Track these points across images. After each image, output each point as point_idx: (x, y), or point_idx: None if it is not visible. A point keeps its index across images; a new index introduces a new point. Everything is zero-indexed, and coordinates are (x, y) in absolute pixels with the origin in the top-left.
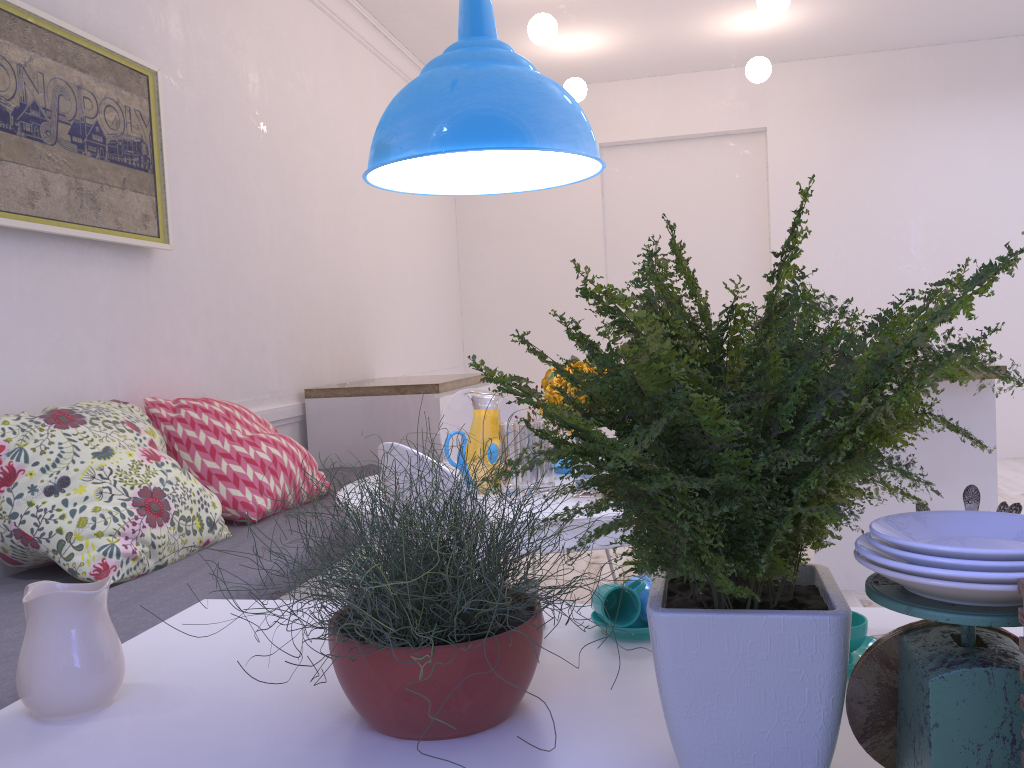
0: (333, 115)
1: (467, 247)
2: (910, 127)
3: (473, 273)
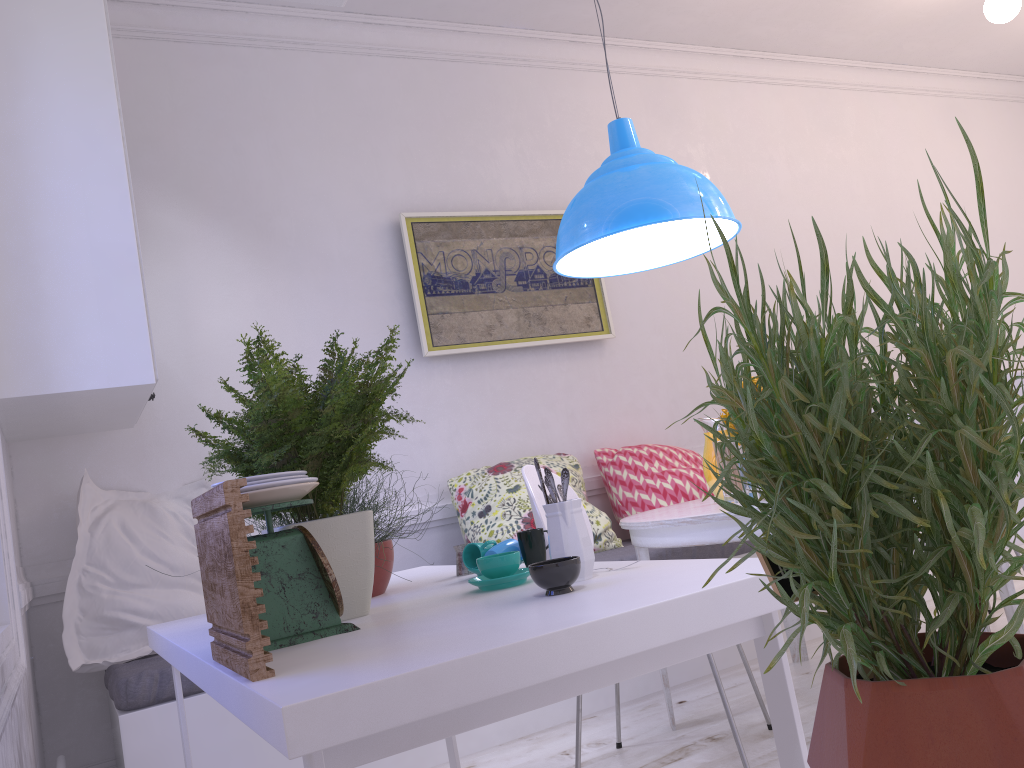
0: (818, 171)
1: None
2: None
3: None
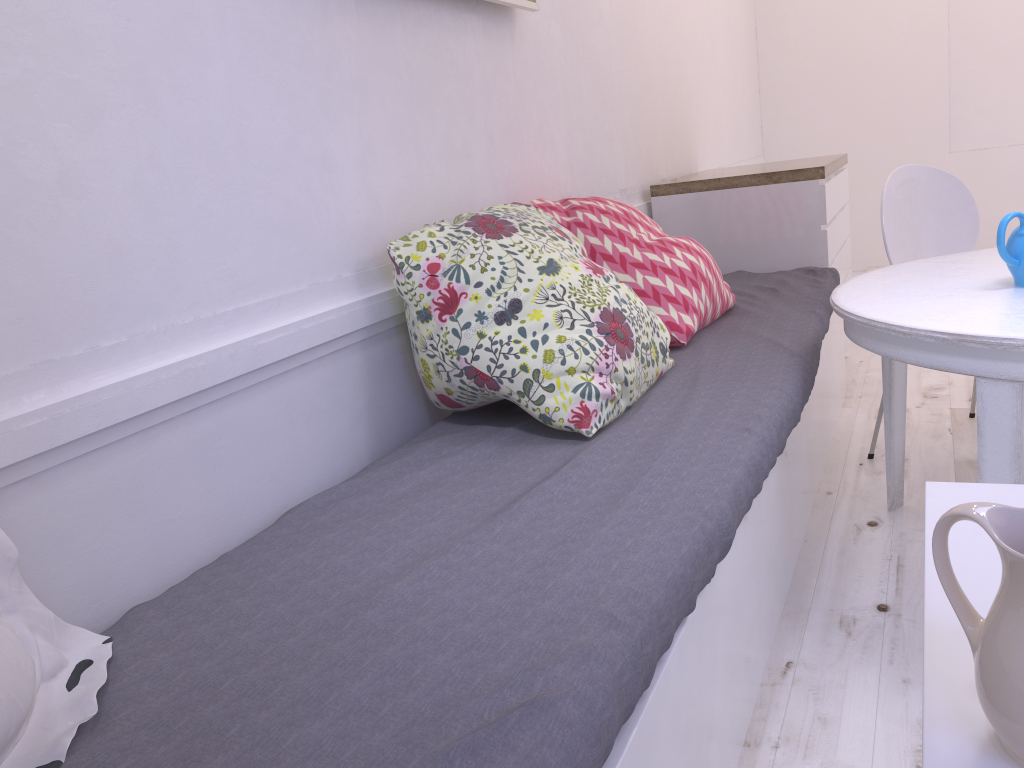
0: None
1: (766, 8)
2: None
3: (774, 40)
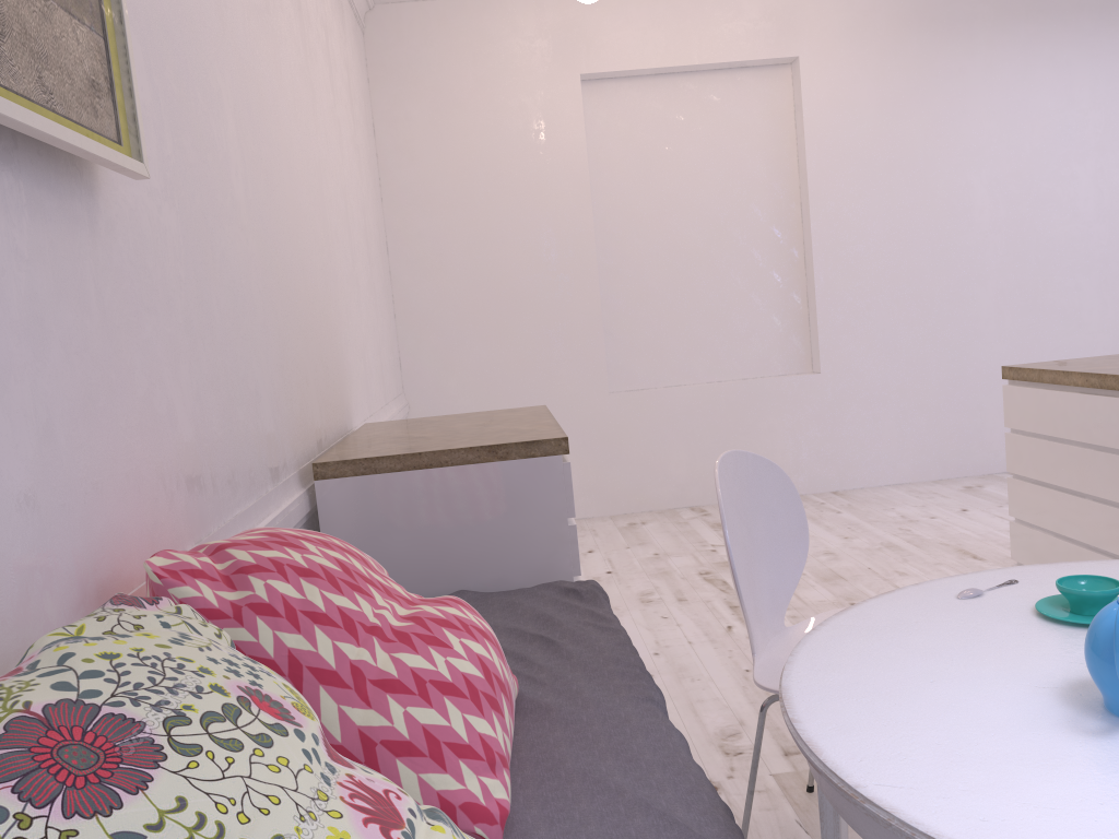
0: None
1: (399, 222)
2: (969, 61)
3: (410, 259)
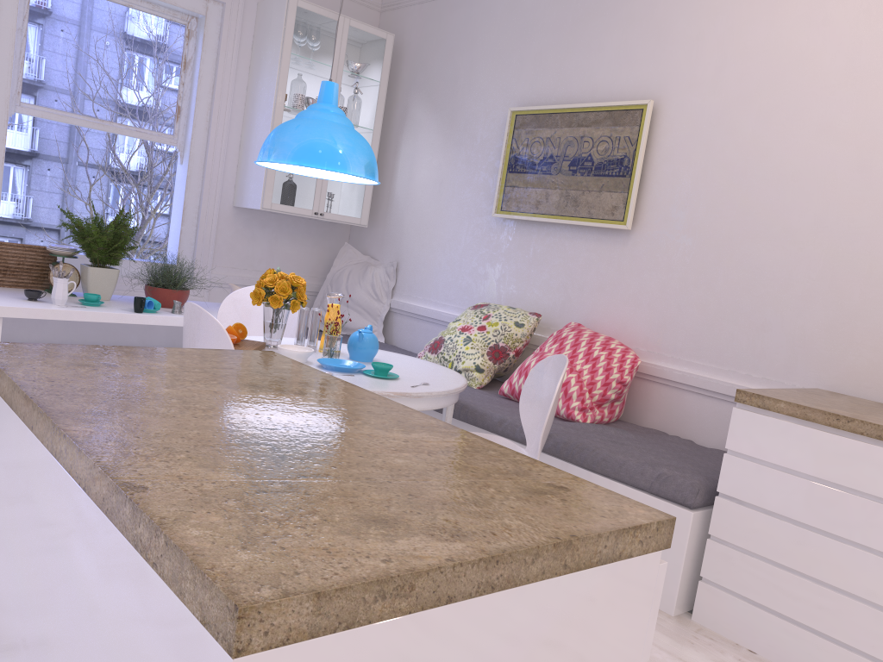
0: None
1: None
2: None
3: None
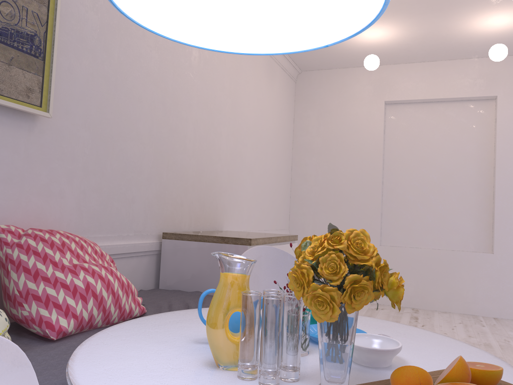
0: (212, 60)
1: (297, 158)
2: None
3: (300, 174)
